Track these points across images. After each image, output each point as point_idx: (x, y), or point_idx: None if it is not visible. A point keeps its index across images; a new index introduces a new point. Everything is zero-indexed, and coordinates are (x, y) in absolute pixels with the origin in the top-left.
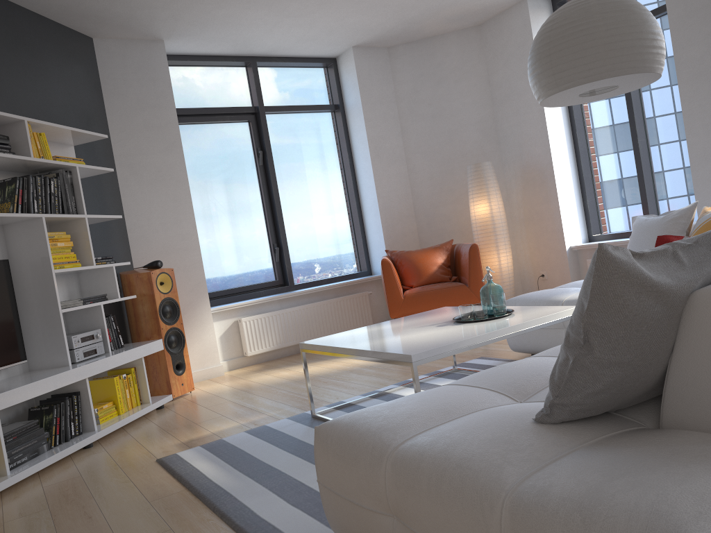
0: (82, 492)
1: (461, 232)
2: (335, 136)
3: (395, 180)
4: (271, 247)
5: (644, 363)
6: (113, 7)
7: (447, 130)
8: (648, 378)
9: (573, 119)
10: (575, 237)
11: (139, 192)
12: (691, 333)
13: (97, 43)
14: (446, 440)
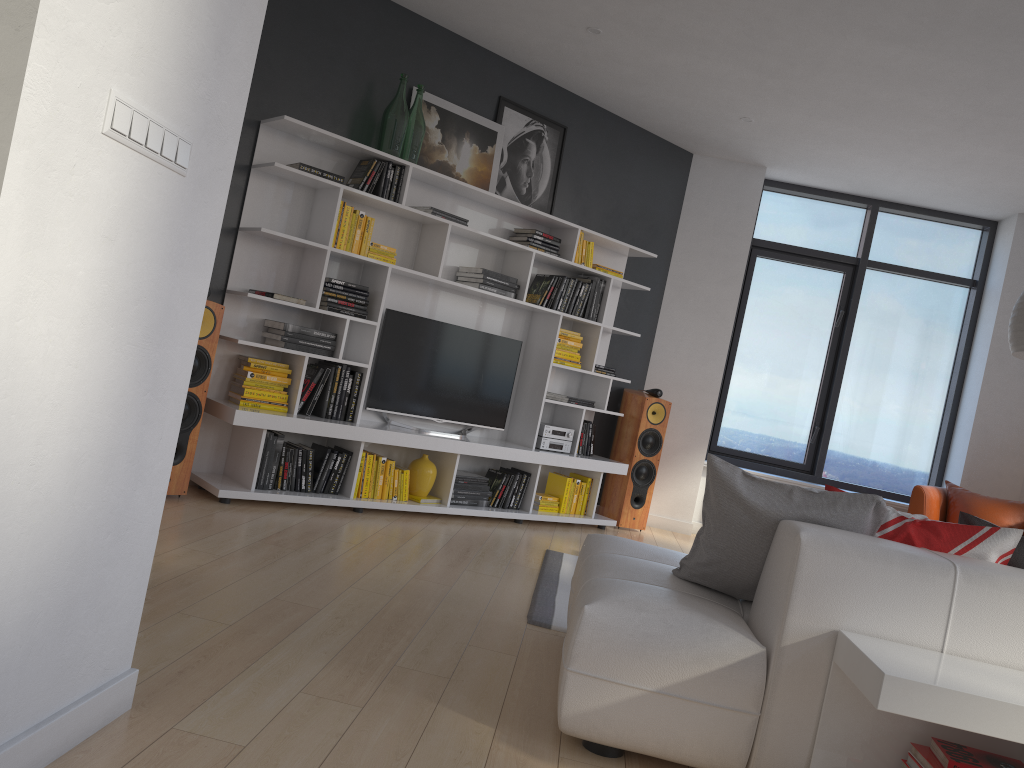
0: (480, 539)
1: None
2: (957, 319)
3: (1015, 400)
4: (812, 424)
5: (735, 556)
6: (710, 132)
7: None
8: (742, 573)
9: None
10: None
11: (679, 317)
12: (770, 549)
13: (695, 159)
14: (616, 557)
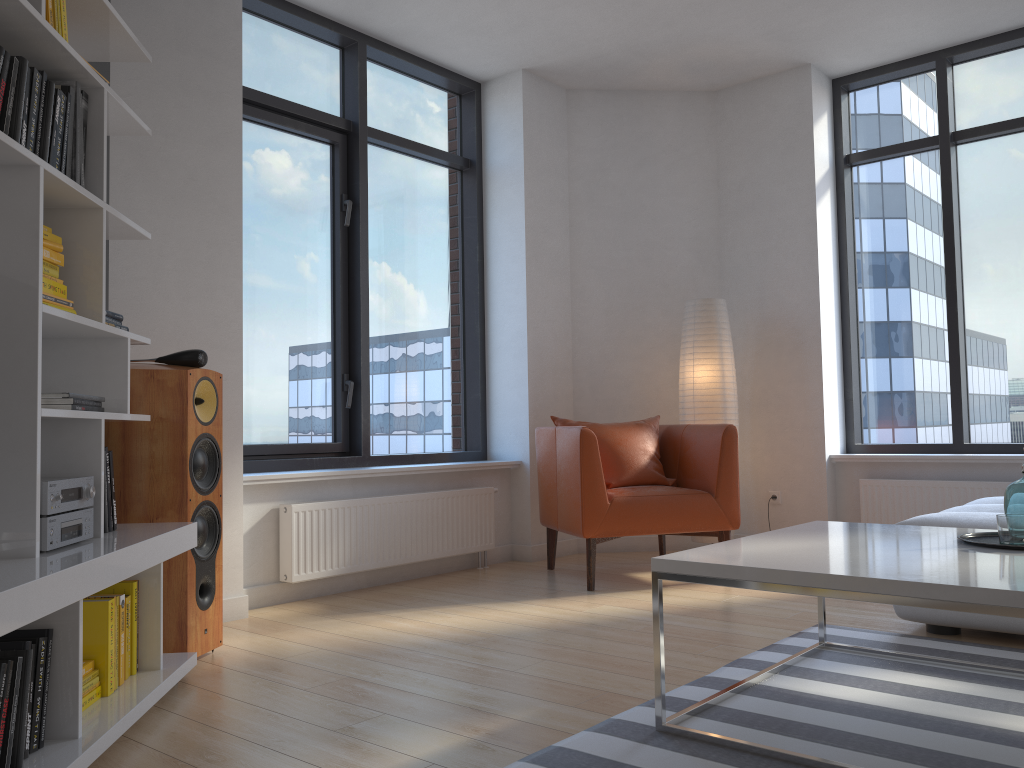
0: None
1: (644, 408)
2: (457, 211)
3: (553, 303)
4: (338, 379)
5: None
6: None
7: (644, 240)
8: None
9: (845, 260)
10: (834, 441)
11: (148, 209)
12: None
13: None
14: None
